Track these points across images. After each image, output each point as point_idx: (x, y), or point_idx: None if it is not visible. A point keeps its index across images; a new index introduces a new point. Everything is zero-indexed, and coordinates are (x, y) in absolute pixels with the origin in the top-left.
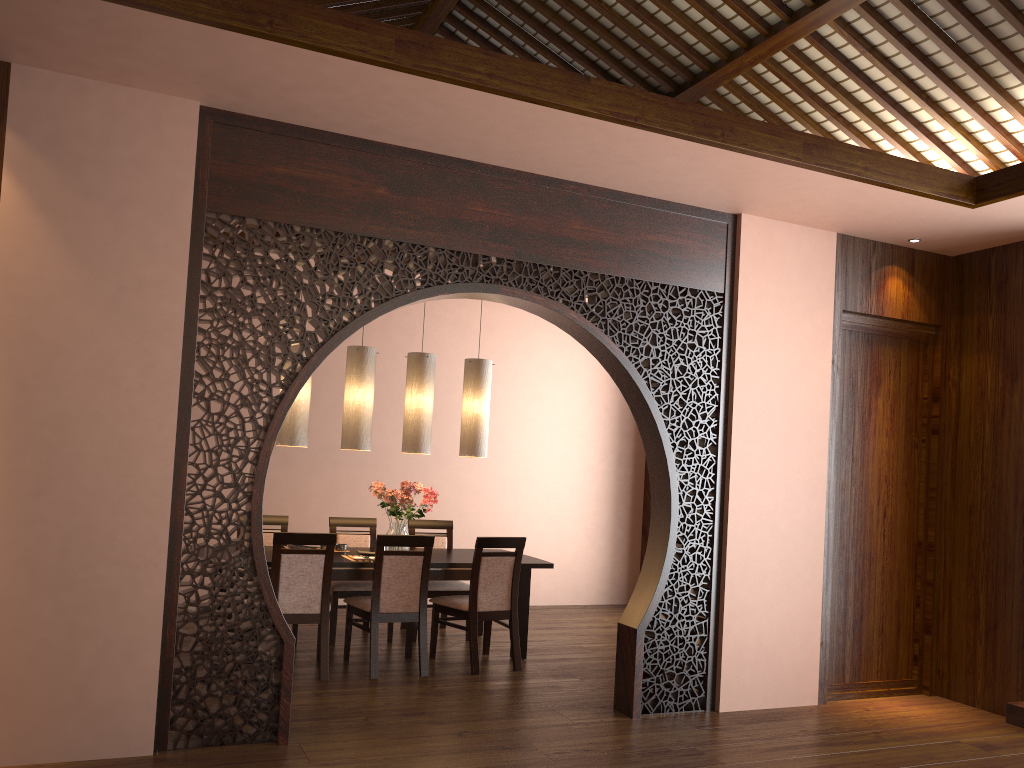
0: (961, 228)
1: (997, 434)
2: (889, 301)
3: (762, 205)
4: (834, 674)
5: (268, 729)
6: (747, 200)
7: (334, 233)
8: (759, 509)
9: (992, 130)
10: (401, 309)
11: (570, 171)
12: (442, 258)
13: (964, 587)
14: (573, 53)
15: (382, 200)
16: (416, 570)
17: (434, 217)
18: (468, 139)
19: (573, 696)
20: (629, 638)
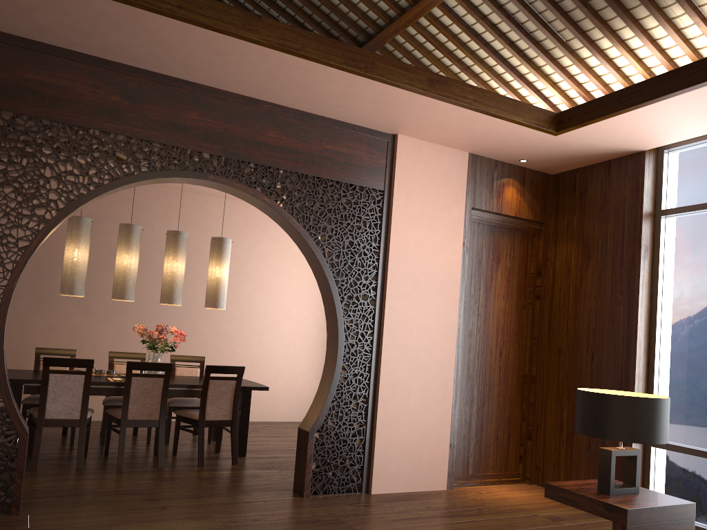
0: (552, 152)
1: (577, 298)
2: (506, 203)
3: (410, 127)
4: (461, 468)
5: (4, 503)
6: (398, 123)
7: (76, 127)
8: (406, 347)
9: (568, 80)
10: (179, 204)
11: (264, 93)
12: (164, 151)
13: (554, 407)
14: (286, 16)
15: (116, 105)
16: (158, 388)
17: (158, 120)
18: (180, 62)
19: (267, 482)
20: (304, 438)
